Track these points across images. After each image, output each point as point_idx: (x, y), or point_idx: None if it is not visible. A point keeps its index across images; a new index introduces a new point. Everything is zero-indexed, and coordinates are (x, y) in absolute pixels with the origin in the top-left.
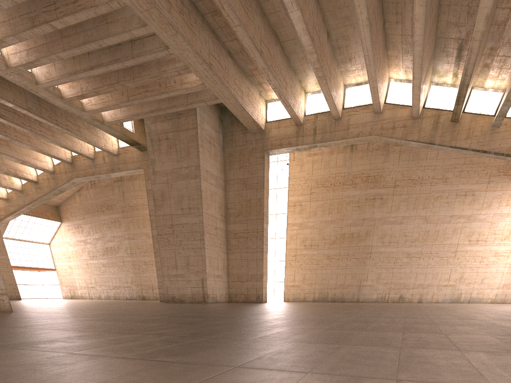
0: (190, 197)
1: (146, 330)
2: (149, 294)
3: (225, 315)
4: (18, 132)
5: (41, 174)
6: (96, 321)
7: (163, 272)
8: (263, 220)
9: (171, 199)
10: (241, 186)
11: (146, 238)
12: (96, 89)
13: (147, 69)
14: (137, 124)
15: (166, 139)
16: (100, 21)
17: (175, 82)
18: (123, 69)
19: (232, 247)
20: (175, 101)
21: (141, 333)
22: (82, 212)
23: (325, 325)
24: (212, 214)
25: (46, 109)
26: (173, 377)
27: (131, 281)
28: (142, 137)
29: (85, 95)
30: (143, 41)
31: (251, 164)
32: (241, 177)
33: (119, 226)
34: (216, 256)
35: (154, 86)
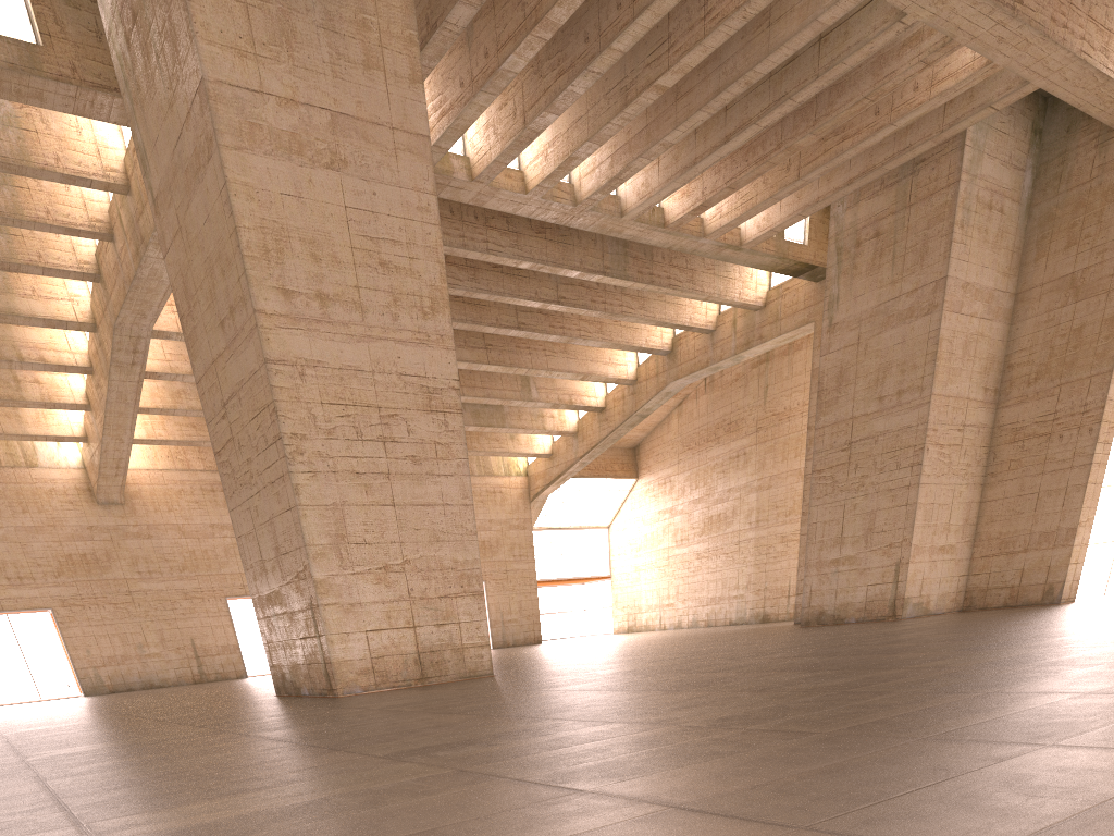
0: (906, 365)
1: (647, 714)
2: (779, 608)
3: (879, 660)
4: (583, 320)
5: (613, 390)
6: (592, 692)
7: (808, 556)
8: (1111, 375)
9: (859, 380)
10: (1060, 297)
11: (797, 481)
12: (732, 180)
13: (850, 87)
14: (818, 221)
15: (875, 237)
16: (755, 29)
17: (917, 88)
18: (794, 110)
19: (1001, 466)
20: (911, 136)
21: (626, 722)
22: (677, 449)
23: (1107, 680)
24: (958, 393)
25: (636, 258)
26: (537, 826)
27: (746, 583)
28: (823, 249)
29: (707, 201)
30: (848, 25)
31: (1106, 225)
32: (1067, 272)
33: (744, 465)
34: (948, 499)
35: (864, 118)
